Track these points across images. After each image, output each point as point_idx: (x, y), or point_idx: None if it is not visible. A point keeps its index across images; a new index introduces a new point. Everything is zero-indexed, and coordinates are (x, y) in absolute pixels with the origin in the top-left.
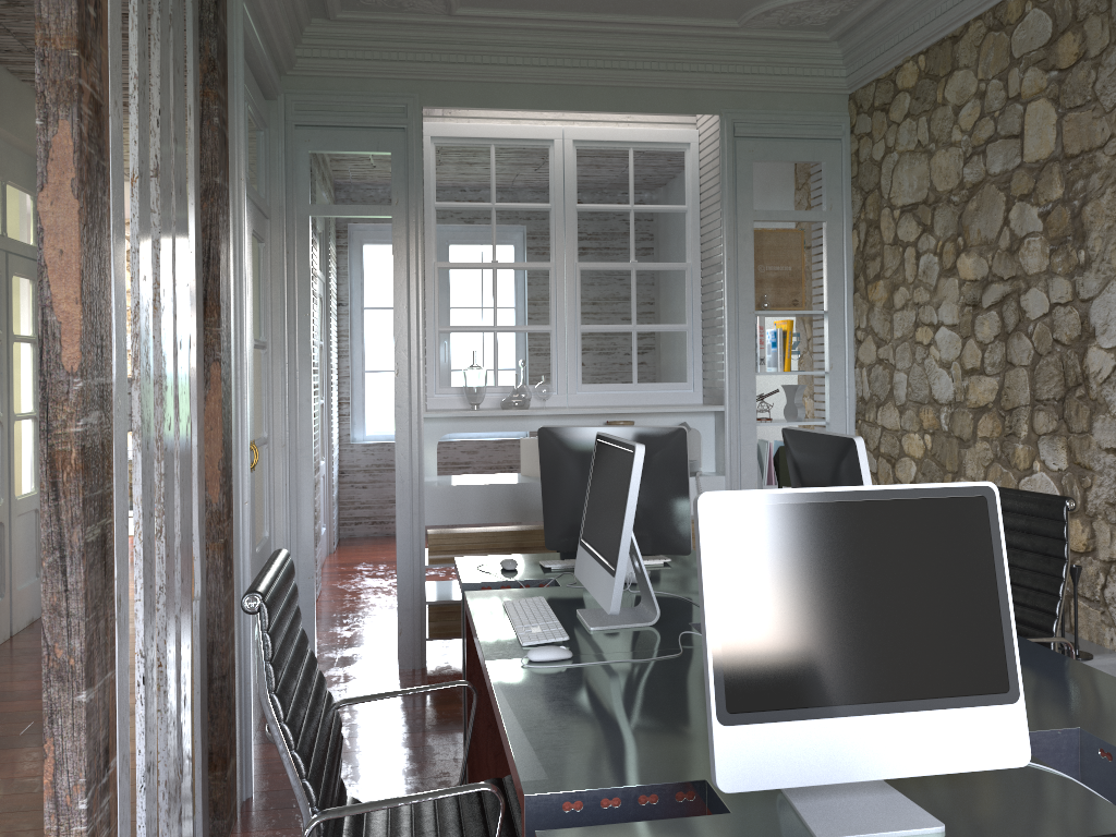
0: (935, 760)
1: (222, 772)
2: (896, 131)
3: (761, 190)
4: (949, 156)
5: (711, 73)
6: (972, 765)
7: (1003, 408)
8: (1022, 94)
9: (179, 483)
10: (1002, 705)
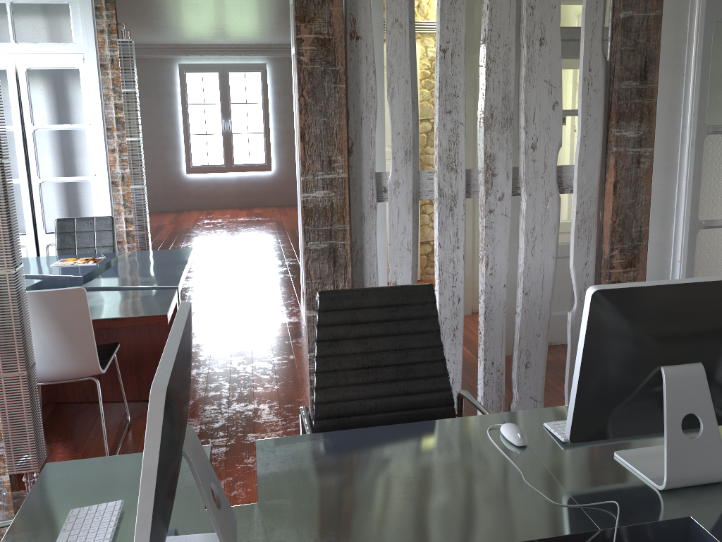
0: None
1: None
2: None
3: None
4: None
5: None
6: None
7: None
8: None
9: (523, 234)
10: None
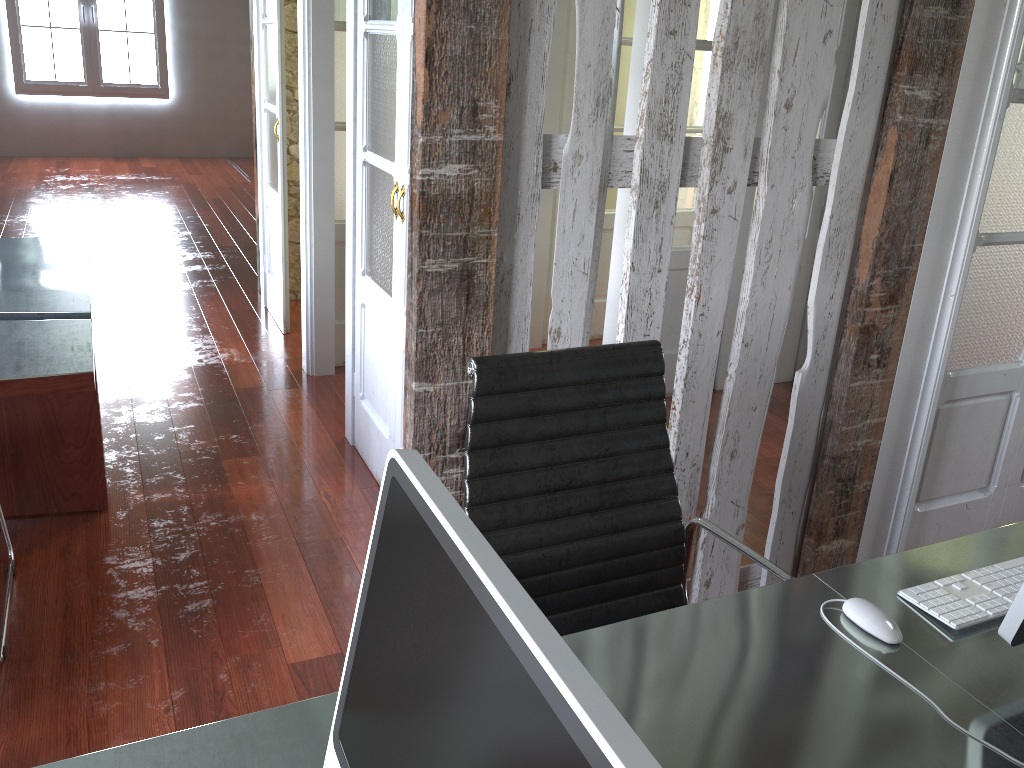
0: None
1: (814, 542)
2: None
3: None
4: None
5: None
6: None
7: None
8: None
9: (755, 250)
10: None
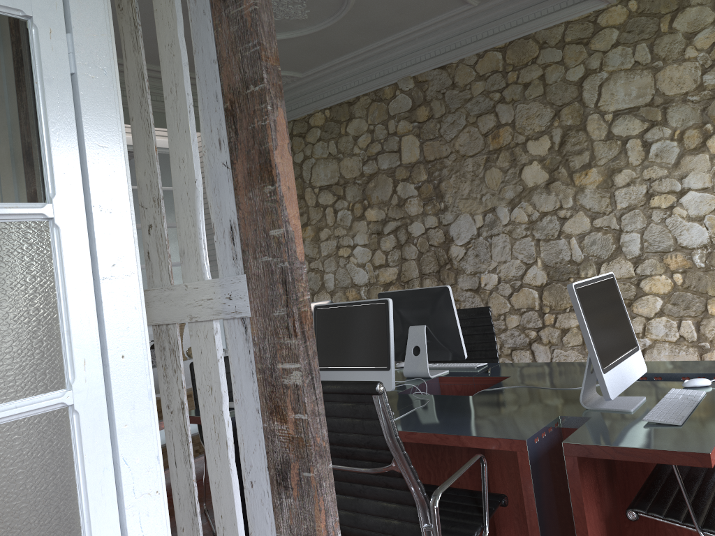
0: (635, 374)
1: None
2: (312, 147)
3: None
4: (353, 160)
5: None
6: (640, 374)
7: (402, 281)
8: (398, 132)
9: None
10: (637, 351)
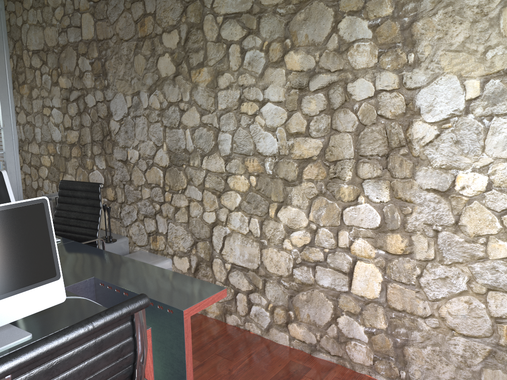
0: (26, 310)
1: None
2: (27, 13)
3: None
4: (52, 30)
5: None
6: (42, 307)
7: (81, 144)
8: (80, 9)
9: None
10: (54, 281)
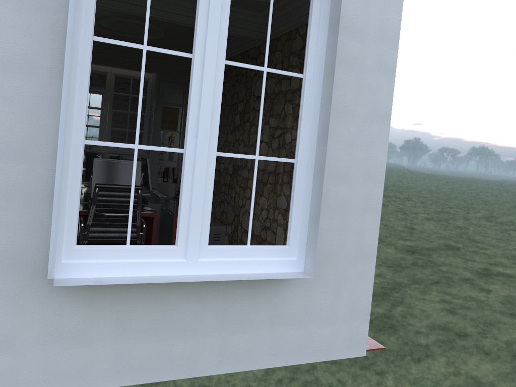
0: None
1: None
2: None
3: (177, 92)
4: None
5: (154, 62)
6: None
7: None
8: None
9: None
10: None
